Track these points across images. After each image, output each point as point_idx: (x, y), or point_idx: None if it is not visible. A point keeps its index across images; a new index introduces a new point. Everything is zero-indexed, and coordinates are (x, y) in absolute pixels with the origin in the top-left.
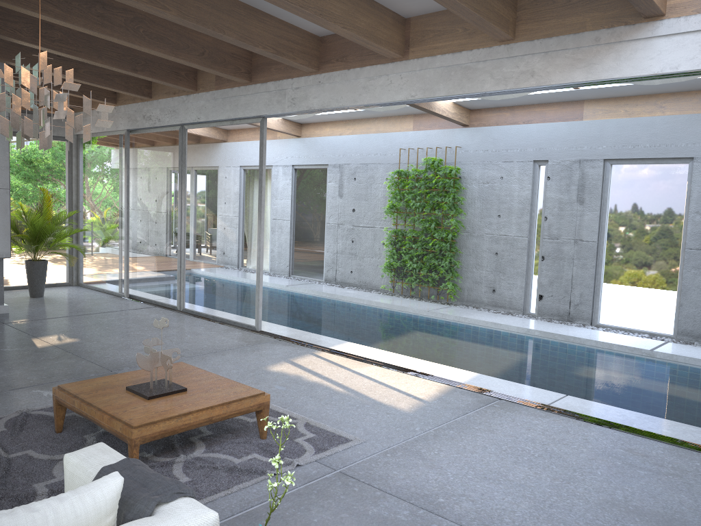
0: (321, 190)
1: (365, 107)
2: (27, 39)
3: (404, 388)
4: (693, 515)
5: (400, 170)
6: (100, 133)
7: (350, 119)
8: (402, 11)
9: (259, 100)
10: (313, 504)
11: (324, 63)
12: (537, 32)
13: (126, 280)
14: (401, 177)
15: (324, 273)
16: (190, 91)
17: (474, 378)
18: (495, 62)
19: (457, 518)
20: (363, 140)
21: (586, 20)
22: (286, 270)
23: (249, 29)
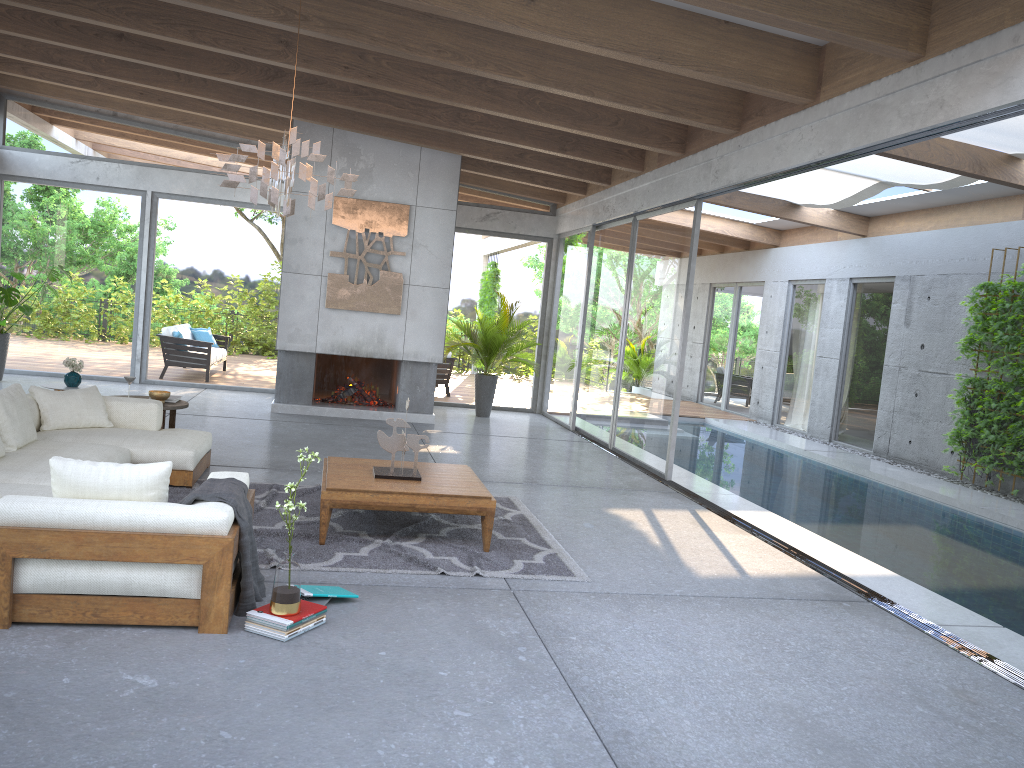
0: (883, 316)
1: (785, 175)
2: (445, 124)
3: (745, 561)
4: (894, 758)
5: (987, 282)
6: (573, 231)
7: (932, 207)
8: (806, 37)
9: (690, 176)
10: (438, 600)
11: (744, 120)
12: (949, 40)
13: (573, 408)
14: (988, 293)
15: (874, 441)
16: (636, 172)
17: (879, 577)
18: (904, 93)
19: (558, 652)
20: (946, 238)
21: (1005, 12)
22: (826, 433)
23: (629, 87)
